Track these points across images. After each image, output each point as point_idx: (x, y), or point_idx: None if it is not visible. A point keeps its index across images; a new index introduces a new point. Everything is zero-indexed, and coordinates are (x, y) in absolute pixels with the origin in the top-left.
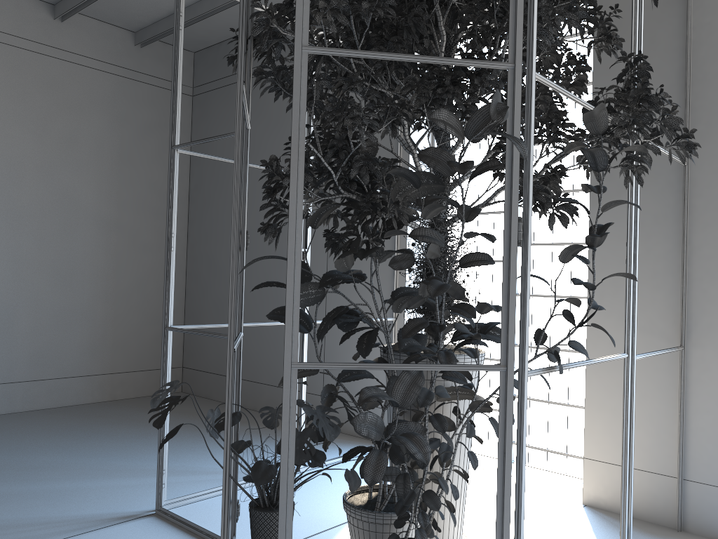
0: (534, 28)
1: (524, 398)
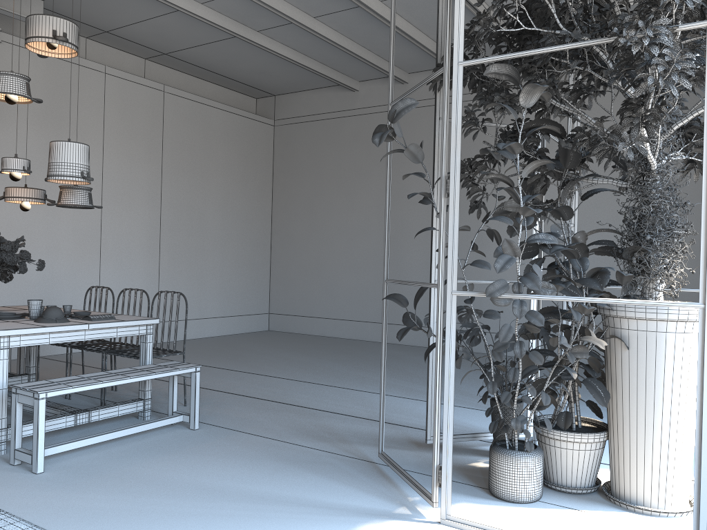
0: (455, 31)
1: (446, 309)
